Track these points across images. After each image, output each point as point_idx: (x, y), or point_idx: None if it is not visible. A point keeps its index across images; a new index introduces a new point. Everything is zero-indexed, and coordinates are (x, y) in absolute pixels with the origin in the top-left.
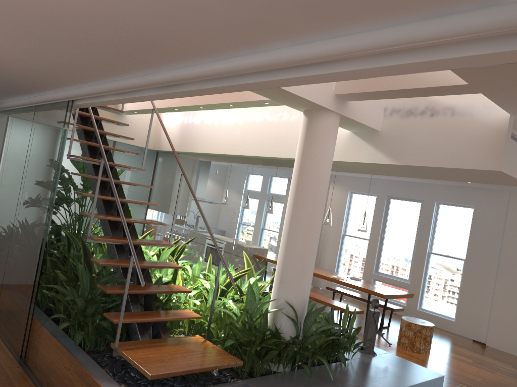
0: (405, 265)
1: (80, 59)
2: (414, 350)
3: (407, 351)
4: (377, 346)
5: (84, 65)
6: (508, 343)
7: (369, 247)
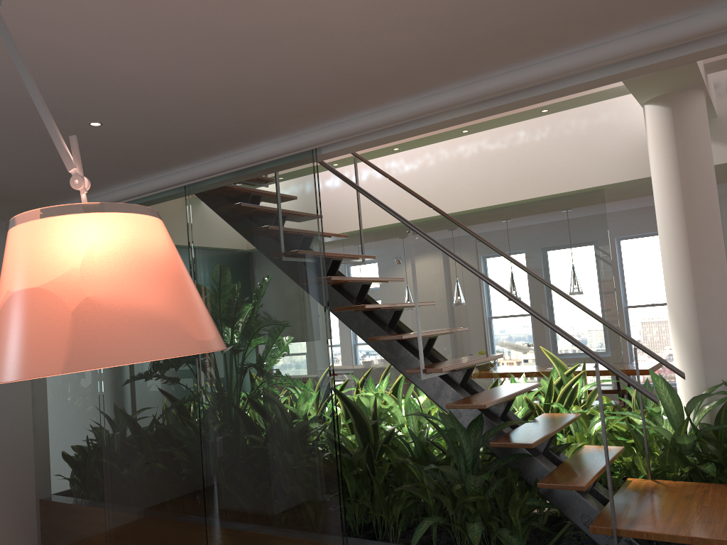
0: None
1: (554, 17)
2: None
3: None
4: None
5: (530, 34)
6: None
7: None
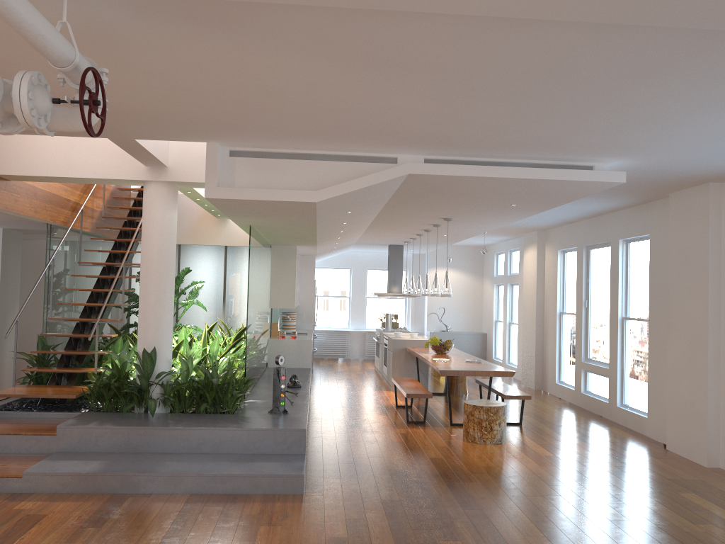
0: (608, 342)
1: None
2: (468, 440)
3: (458, 441)
4: (424, 434)
5: None
6: (684, 442)
7: (576, 325)
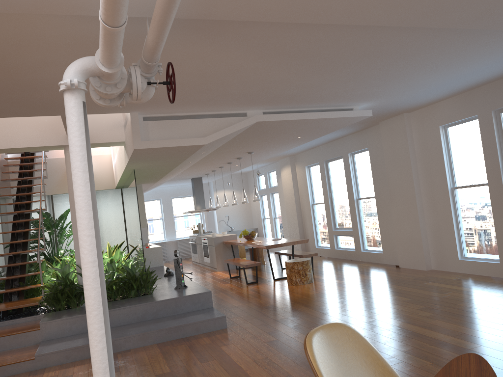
0: (348, 215)
1: None
2: (293, 284)
3: (287, 286)
4: (263, 287)
5: None
6: (410, 260)
7: (325, 209)
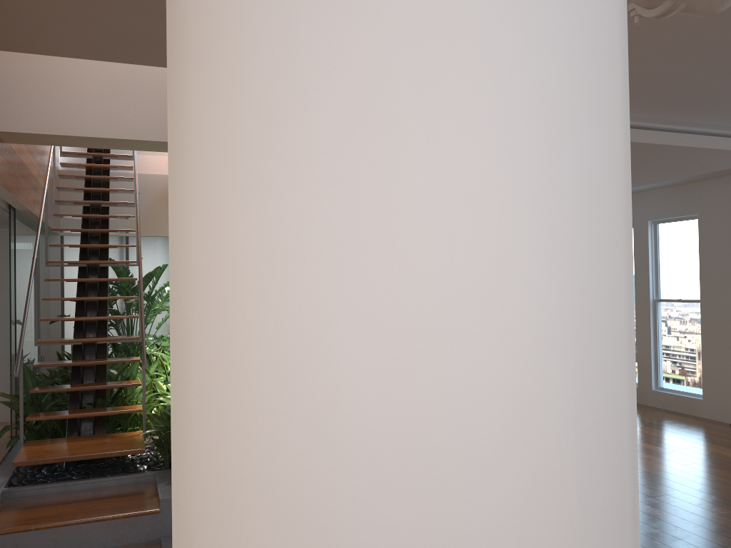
0: None
1: None
2: None
3: None
4: None
5: None
6: None
7: None
